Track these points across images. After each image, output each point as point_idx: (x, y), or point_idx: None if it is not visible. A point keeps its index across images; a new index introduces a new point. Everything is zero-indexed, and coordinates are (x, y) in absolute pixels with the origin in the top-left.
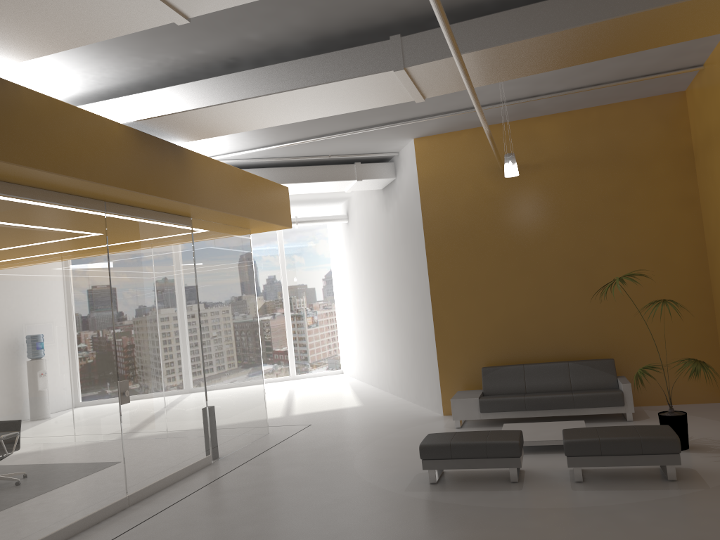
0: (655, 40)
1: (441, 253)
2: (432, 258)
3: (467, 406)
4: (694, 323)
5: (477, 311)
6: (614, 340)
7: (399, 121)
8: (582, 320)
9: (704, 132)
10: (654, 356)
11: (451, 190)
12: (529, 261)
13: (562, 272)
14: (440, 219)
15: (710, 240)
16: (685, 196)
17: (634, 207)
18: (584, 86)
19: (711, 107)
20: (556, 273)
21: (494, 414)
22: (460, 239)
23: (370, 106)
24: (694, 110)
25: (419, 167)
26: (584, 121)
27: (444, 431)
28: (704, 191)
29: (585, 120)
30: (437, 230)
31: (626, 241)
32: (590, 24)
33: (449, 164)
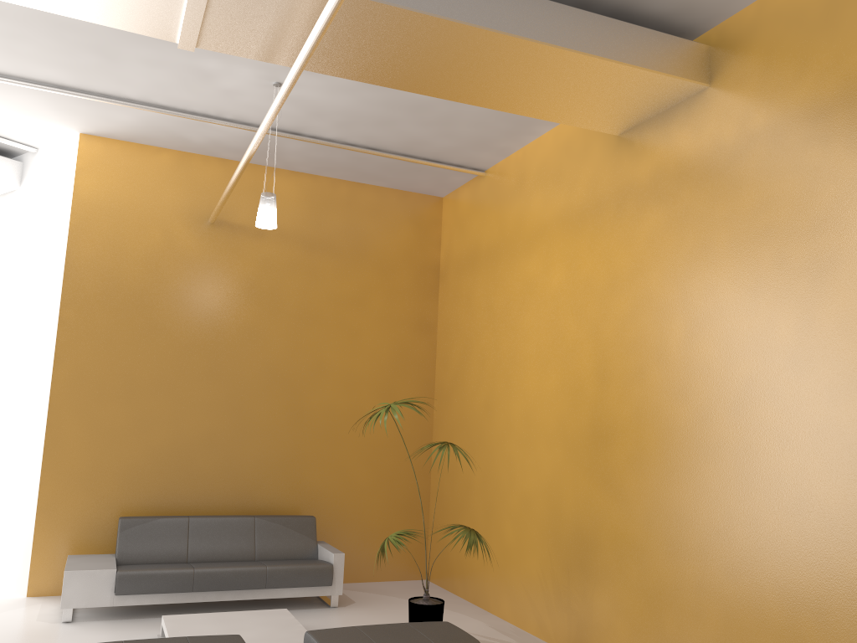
0: (525, 102)
1: (87, 324)
2: (69, 328)
3: (94, 584)
4: (408, 476)
5: (126, 426)
6: (314, 490)
7: (79, 91)
8: (279, 459)
9: (466, 249)
10: (359, 516)
11: (126, 230)
12: (223, 363)
13: (266, 387)
14: (97, 269)
15: (445, 378)
16: (423, 319)
17: (368, 318)
18: (360, 144)
19: (487, 221)
20: (257, 387)
21: (139, 597)
22: (123, 308)
23: (92, 16)
24: (454, 221)
25: (79, 180)
26: (330, 194)
27: (42, 629)
28: (449, 318)
29: (331, 193)
30: (88, 285)
31: (351, 360)
32: (500, 33)
33: (131, 191)
